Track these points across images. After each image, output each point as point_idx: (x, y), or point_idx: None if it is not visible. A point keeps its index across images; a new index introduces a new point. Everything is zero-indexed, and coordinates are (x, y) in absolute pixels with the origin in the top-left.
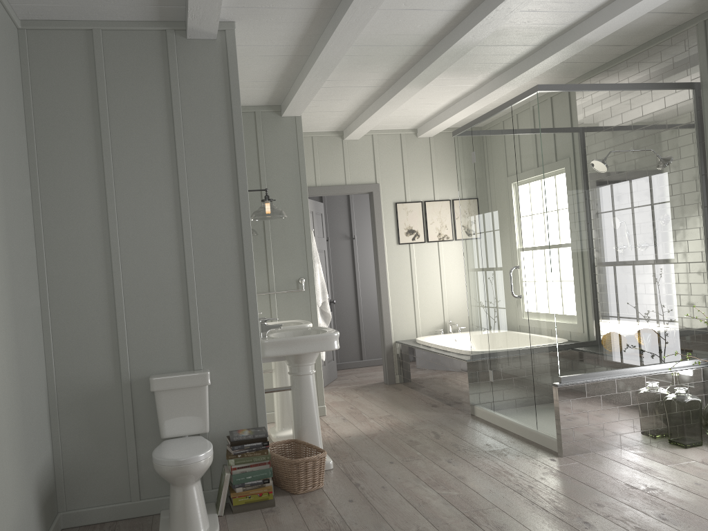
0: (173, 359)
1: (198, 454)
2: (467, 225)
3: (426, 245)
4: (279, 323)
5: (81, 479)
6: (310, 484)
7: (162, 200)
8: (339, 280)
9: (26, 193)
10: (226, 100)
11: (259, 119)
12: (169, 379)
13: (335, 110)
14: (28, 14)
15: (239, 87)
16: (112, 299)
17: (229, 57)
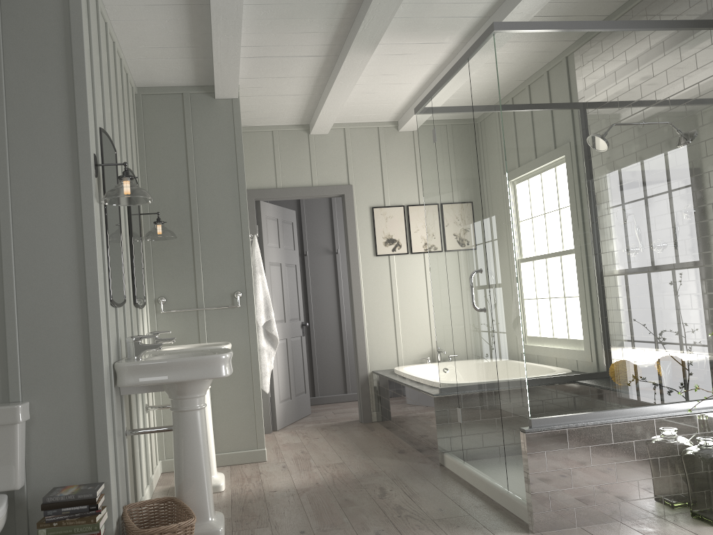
0: None
1: None
2: (431, 223)
3: (410, 257)
4: (200, 345)
5: None
6: None
7: None
8: (320, 300)
9: None
10: (65, 45)
11: (188, 102)
12: None
13: (286, 94)
14: None
15: (83, 27)
16: None
17: None
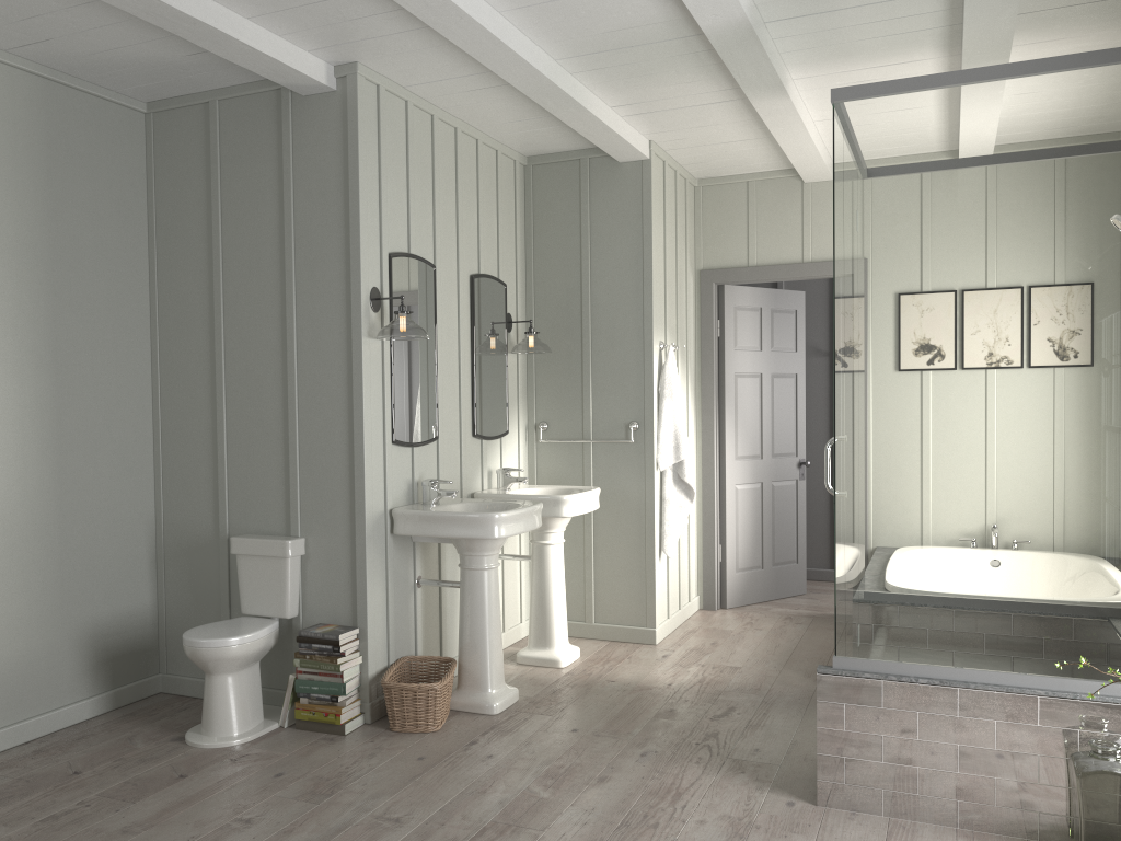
0: (271, 519)
1: (214, 639)
2: None
3: None
4: (567, 488)
5: (180, 641)
6: (411, 722)
7: (269, 313)
8: None
9: (132, 307)
10: (344, 175)
11: (585, 170)
12: (248, 543)
13: (729, 141)
14: (145, 96)
15: (358, 154)
16: (216, 434)
17: (349, 114)
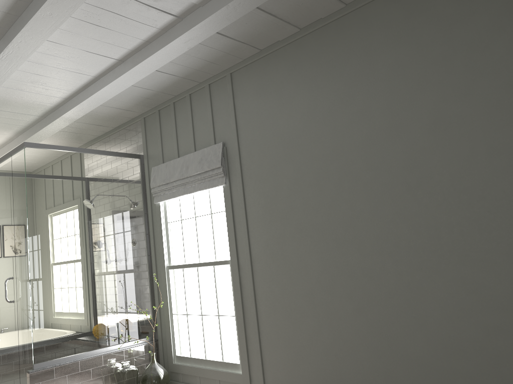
0: None
1: None
2: None
3: None
4: None
5: None
6: None
7: None
8: None
9: None
10: None
11: None
12: None
13: None
14: None
15: None
16: None
17: None
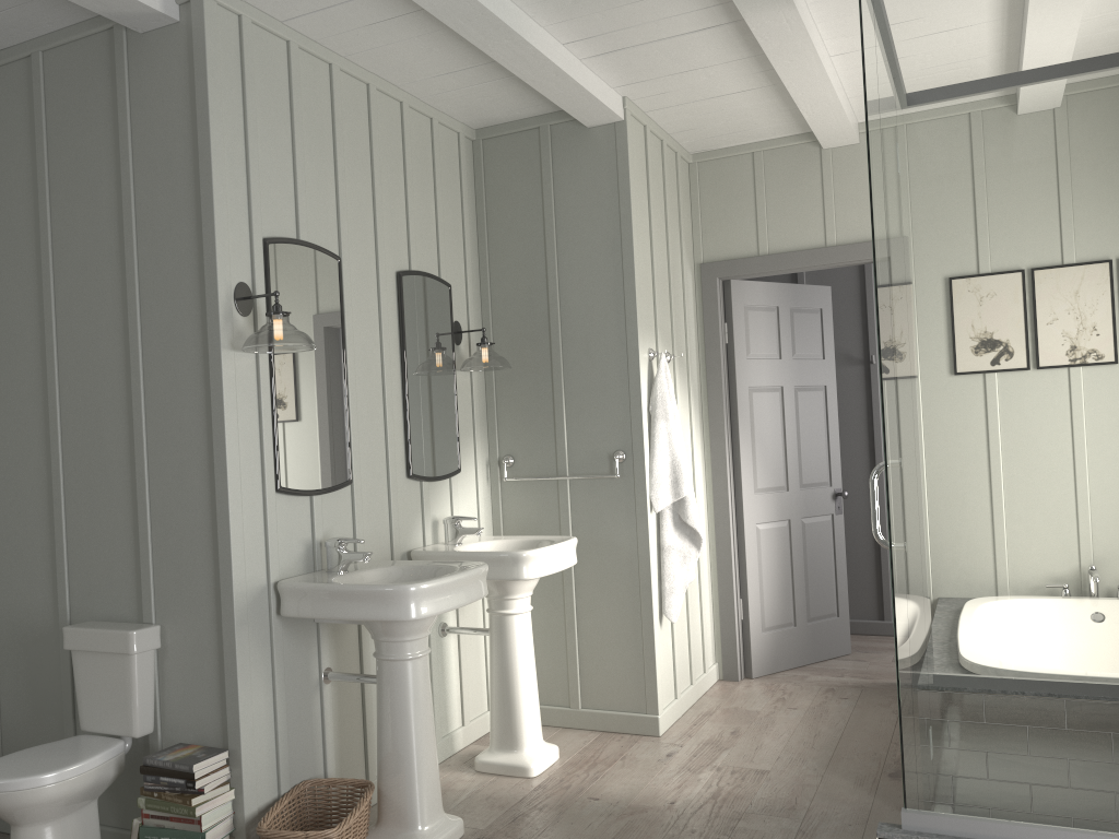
0: (120, 599)
1: (12, 779)
2: None
3: None
4: (536, 539)
5: None
6: None
7: (109, 324)
8: None
9: None
10: (192, 132)
11: (546, 140)
12: (83, 634)
13: (724, 93)
14: None
15: (208, 103)
16: (52, 488)
17: (195, 50)
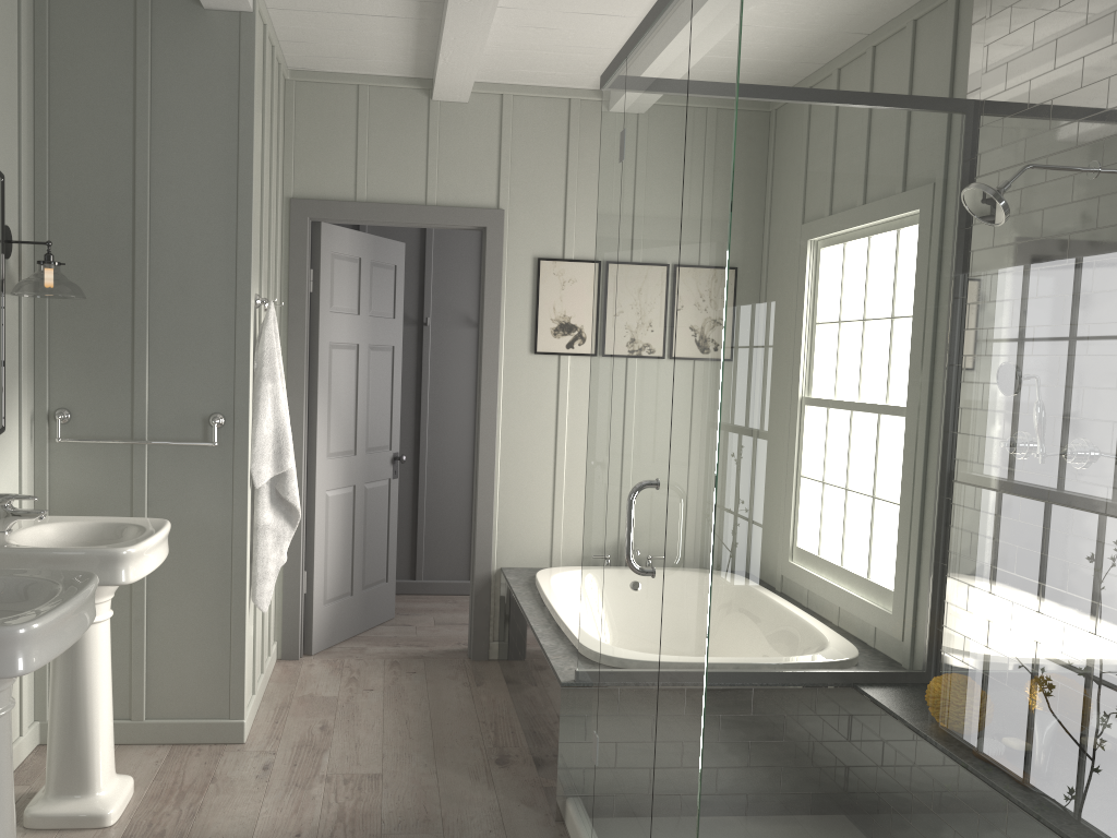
0: None
1: None
2: (599, 335)
3: None
4: (113, 523)
5: None
6: None
7: None
8: (444, 410)
9: None
10: None
11: (146, 9)
12: None
13: (365, 13)
14: None
15: None
16: None
17: None
